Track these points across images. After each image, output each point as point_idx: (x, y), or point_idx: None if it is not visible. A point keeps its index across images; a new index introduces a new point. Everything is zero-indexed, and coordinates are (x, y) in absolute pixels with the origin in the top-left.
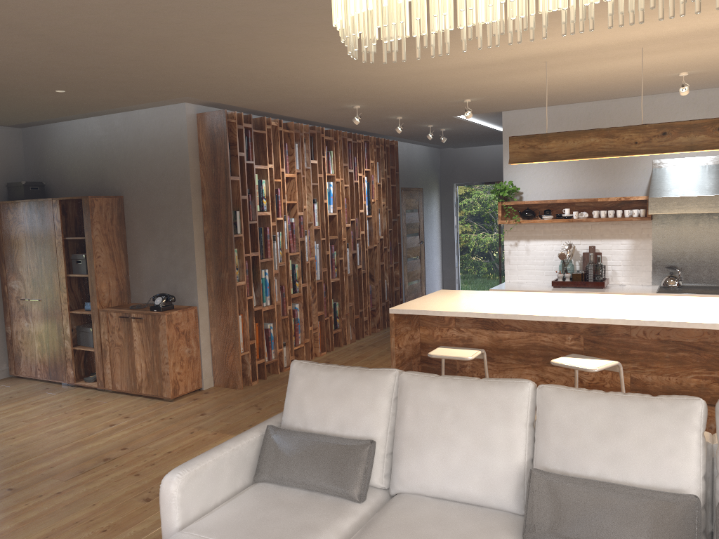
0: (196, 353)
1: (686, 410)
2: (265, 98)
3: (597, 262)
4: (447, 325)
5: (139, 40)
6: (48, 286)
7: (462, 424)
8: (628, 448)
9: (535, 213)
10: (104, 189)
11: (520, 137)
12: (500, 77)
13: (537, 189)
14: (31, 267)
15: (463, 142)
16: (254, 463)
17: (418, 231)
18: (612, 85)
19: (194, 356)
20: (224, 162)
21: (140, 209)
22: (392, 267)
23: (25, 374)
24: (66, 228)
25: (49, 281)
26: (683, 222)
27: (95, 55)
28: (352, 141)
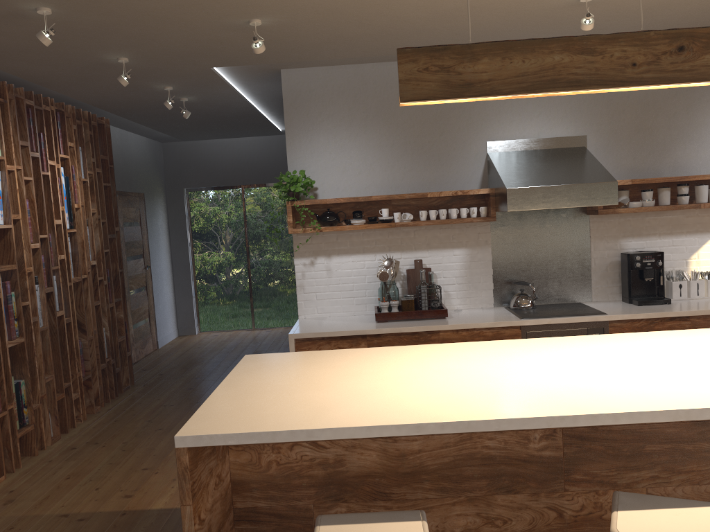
0: None
1: None
2: None
3: (430, 282)
4: None
5: None
6: None
7: None
8: None
9: (339, 217)
10: None
11: (420, 49)
12: None
13: (338, 183)
14: None
15: (201, 129)
16: None
17: (141, 252)
18: (479, 14)
19: None
20: None
21: None
22: (113, 307)
23: None
24: None
25: None
26: (527, 223)
27: None
28: (34, 105)
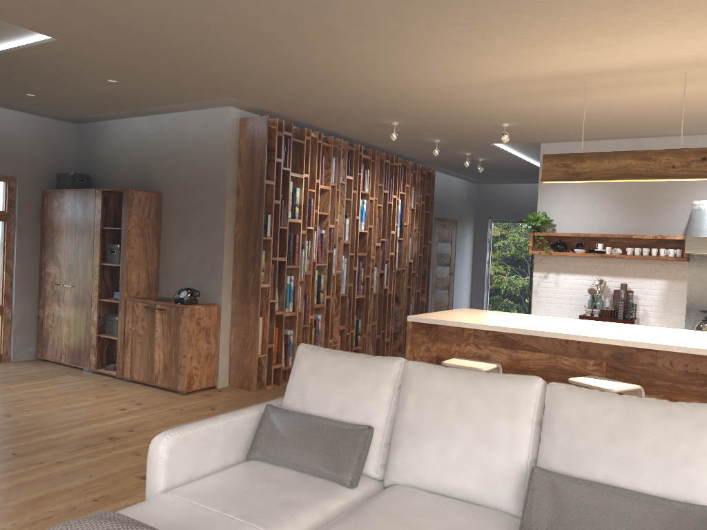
0: (215, 350)
1: (706, 417)
2: (305, 105)
3: (628, 300)
4: (465, 341)
5: (186, 24)
6: (82, 273)
7: (464, 417)
8: (640, 453)
9: (567, 246)
10: (145, 185)
11: (554, 155)
12: (539, 98)
13: (571, 223)
14: (69, 253)
15: (501, 177)
16: (249, 441)
17: (448, 262)
18: (654, 117)
19: (212, 353)
20: (261, 166)
21: (176, 206)
22: (419, 293)
23: (50, 357)
24: (105, 219)
25: (83, 268)
26: None
27: (144, 39)
28: (389, 163)
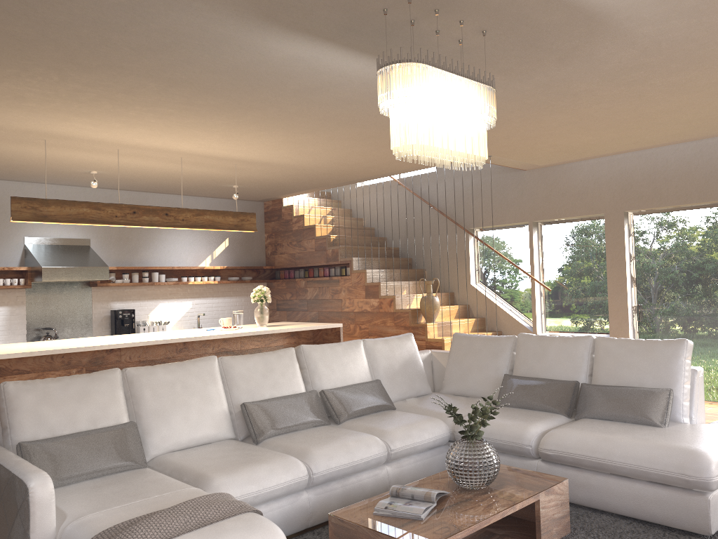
0: None
1: (291, 353)
2: None
3: None
4: None
5: None
6: None
7: (190, 391)
8: (278, 378)
9: None
10: None
11: (23, 198)
12: None
13: None
14: None
15: None
16: None
17: None
18: (33, 168)
19: None
20: None
21: None
22: None
23: None
24: None
25: None
26: (51, 291)
27: None
28: None
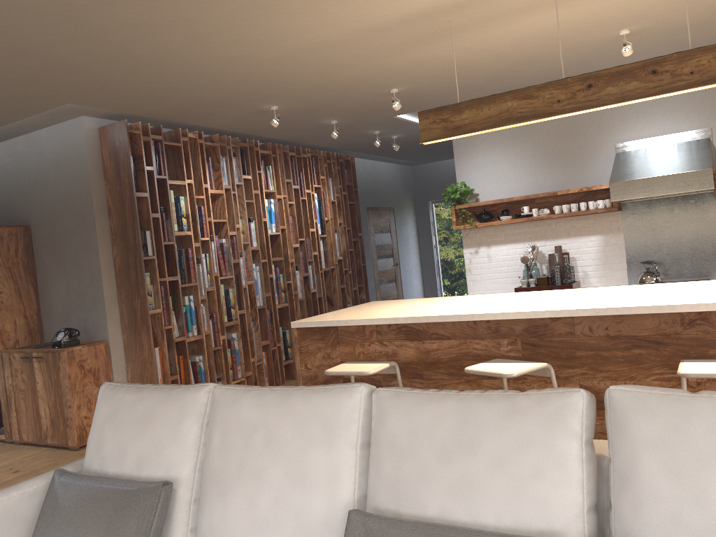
0: None
1: (560, 408)
2: (160, 101)
3: (564, 263)
4: (369, 340)
5: None
6: None
7: (274, 452)
8: (480, 472)
9: (492, 215)
10: (12, 219)
11: (430, 111)
12: (411, 50)
13: (493, 189)
14: None
15: (429, 153)
16: (35, 522)
17: (391, 253)
18: (549, 56)
19: None
20: (128, 177)
21: (47, 238)
22: (357, 291)
23: None
24: None
25: None
26: (656, 210)
27: None
28: (295, 155)
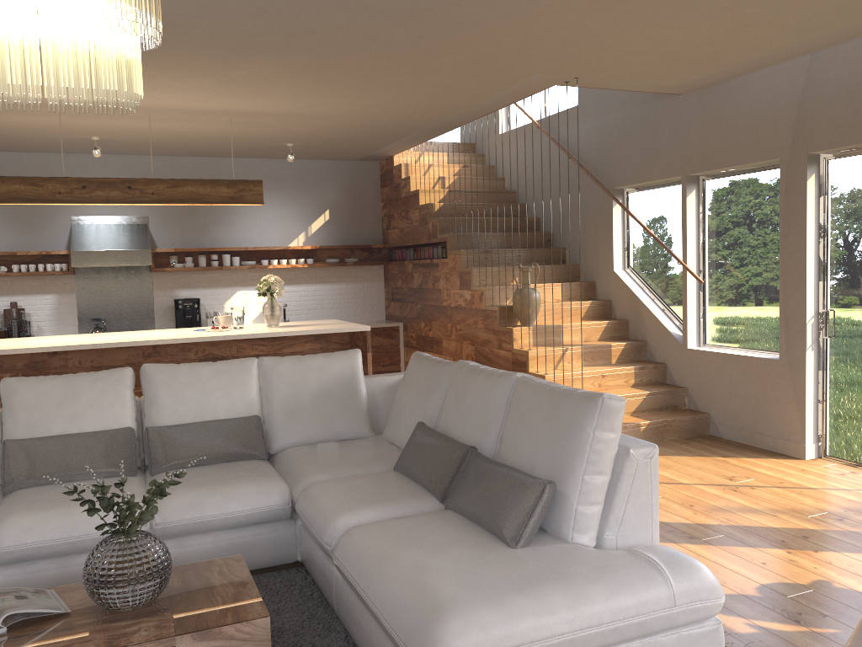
0: None
1: (121, 375)
2: None
3: (22, 318)
4: None
5: None
6: None
7: None
8: (82, 409)
9: None
10: None
11: None
12: None
13: None
14: None
15: None
16: None
17: None
18: (28, 138)
19: None
20: None
21: None
22: None
23: None
24: None
25: None
26: (104, 277)
27: None
28: None
